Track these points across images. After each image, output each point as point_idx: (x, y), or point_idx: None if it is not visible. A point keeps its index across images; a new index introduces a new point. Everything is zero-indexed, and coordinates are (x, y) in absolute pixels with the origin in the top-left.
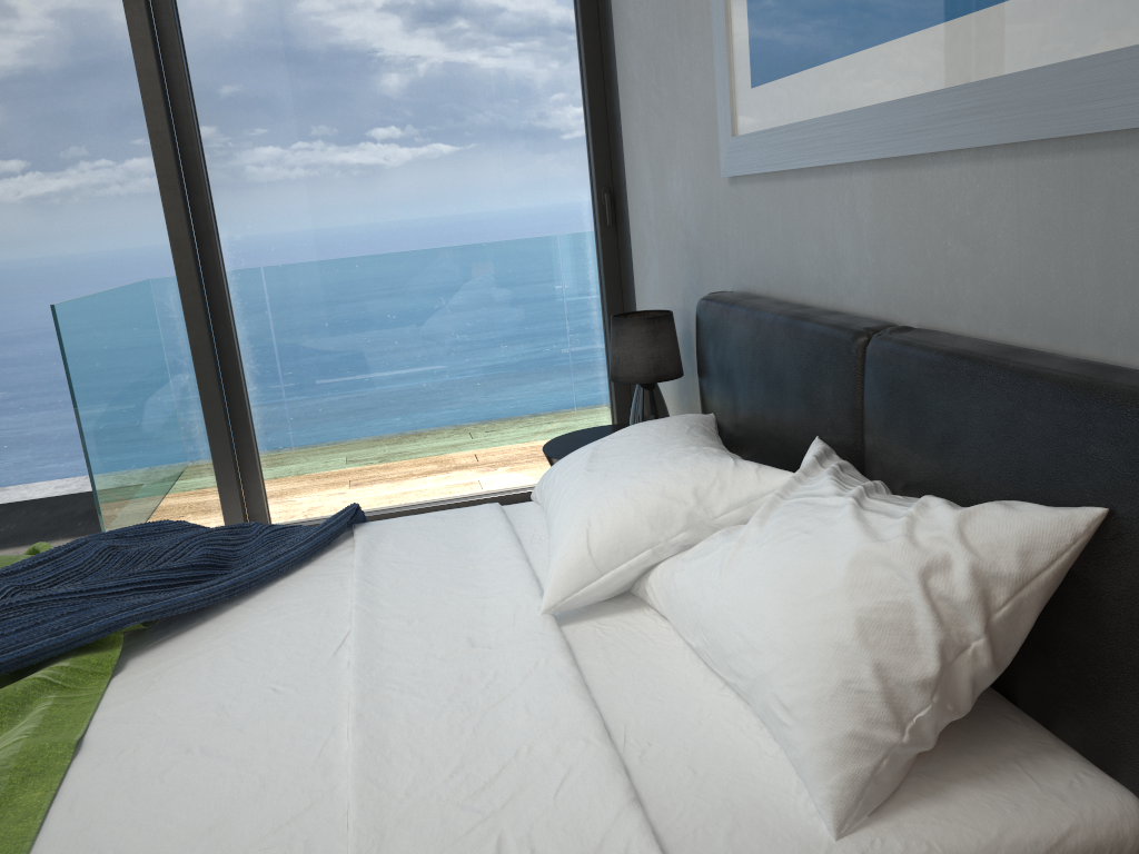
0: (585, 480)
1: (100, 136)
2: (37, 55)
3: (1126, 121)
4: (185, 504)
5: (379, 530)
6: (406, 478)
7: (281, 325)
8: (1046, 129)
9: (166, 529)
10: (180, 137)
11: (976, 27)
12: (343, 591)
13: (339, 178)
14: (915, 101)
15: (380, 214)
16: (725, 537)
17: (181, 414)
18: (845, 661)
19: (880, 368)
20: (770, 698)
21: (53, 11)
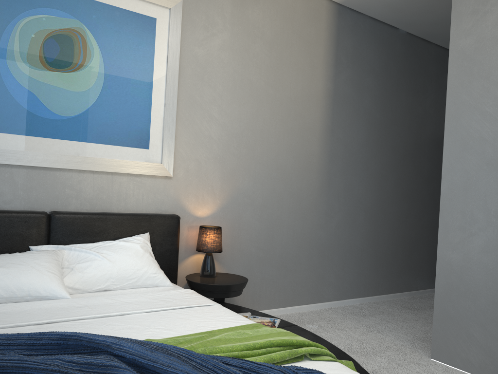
0: (11, 268)
1: None
2: None
3: (128, 172)
4: None
5: None
6: None
7: None
8: (108, 170)
9: None
10: None
11: (84, 145)
12: (4, 330)
13: None
14: (60, 155)
15: None
16: (90, 261)
17: None
18: (154, 262)
19: (65, 220)
20: (149, 274)
21: None
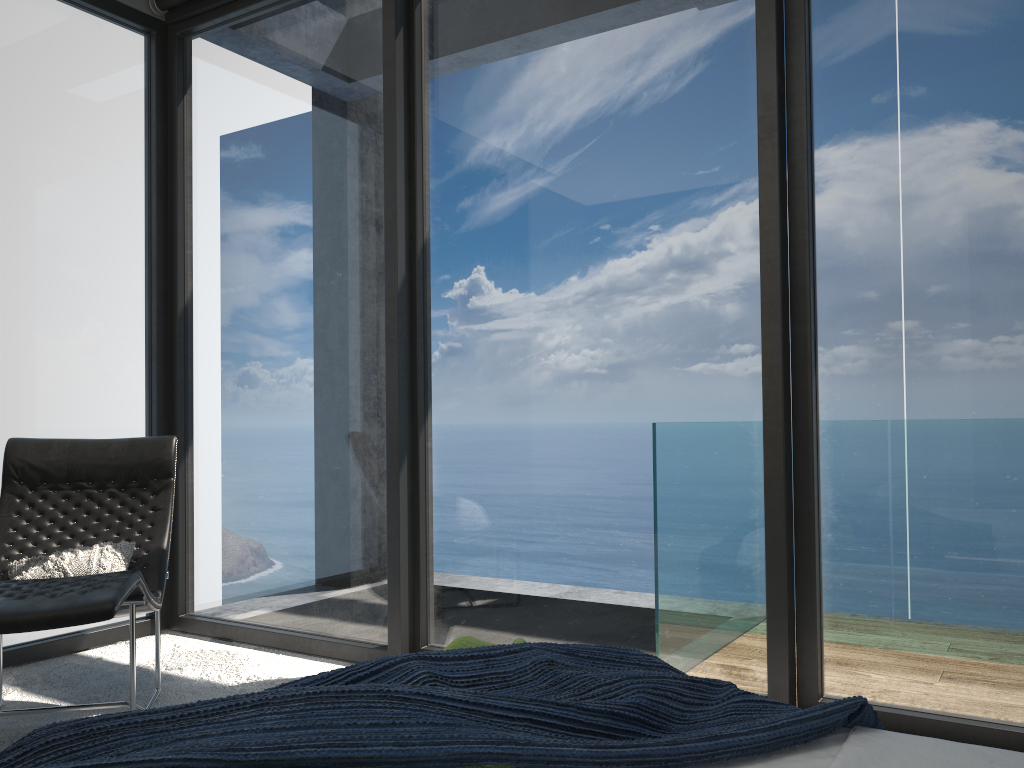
0: None
1: (716, 265)
2: (676, 195)
3: None
4: (731, 644)
5: (884, 747)
6: (1003, 687)
7: (869, 469)
8: None
9: (628, 660)
10: (792, 266)
11: None
12: None
13: (965, 310)
14: None
15: (1013, 352)
16: None
17: (744, 547)
18: None
19: None
20: None
21: (697, 155)
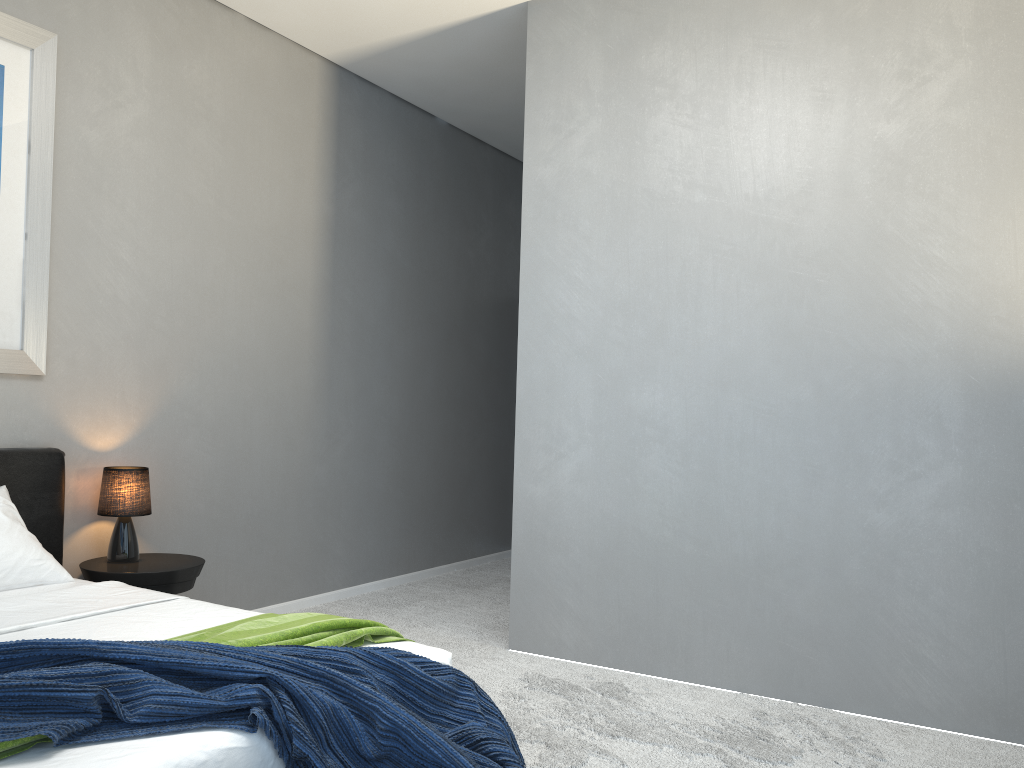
0: None
1: None
2: None
3: None
4: None
5: None
6: None
7: None
8: None
9: None
10: None
11: None
12: None
13: None
14: None
15: None
16: None
17: None
18: (34, 539)
19: None
20: (29, 562)
21: None
